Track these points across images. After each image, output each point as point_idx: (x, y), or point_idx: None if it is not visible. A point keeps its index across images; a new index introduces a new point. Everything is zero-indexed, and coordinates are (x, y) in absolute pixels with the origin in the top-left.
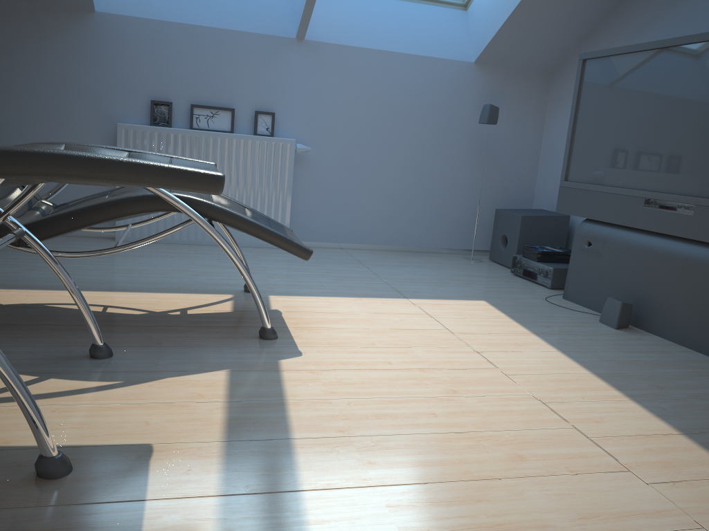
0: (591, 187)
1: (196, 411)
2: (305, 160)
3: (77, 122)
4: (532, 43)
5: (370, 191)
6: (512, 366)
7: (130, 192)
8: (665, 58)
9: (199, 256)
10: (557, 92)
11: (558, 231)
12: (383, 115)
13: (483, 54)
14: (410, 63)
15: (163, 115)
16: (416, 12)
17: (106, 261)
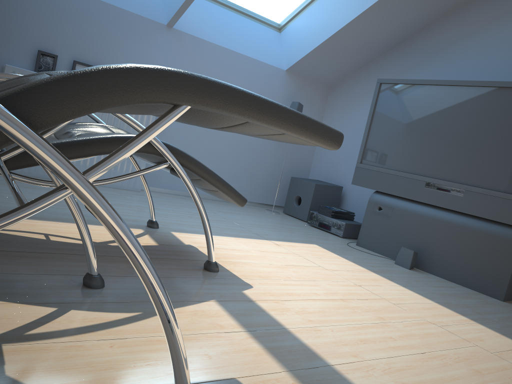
0: (382, 169)
1: (234, 342)
2: None
3: None
4: (327, 65)
5: (205, 152)
6: (389, 297)
7: (79, 130)
8: (445, 92)
9: None
10: (334, 101)
11: (335, 196)
12: None
13: (294, 66)
14: (244, 62)
15: (47, 65)
16: (249, 25)
17: None
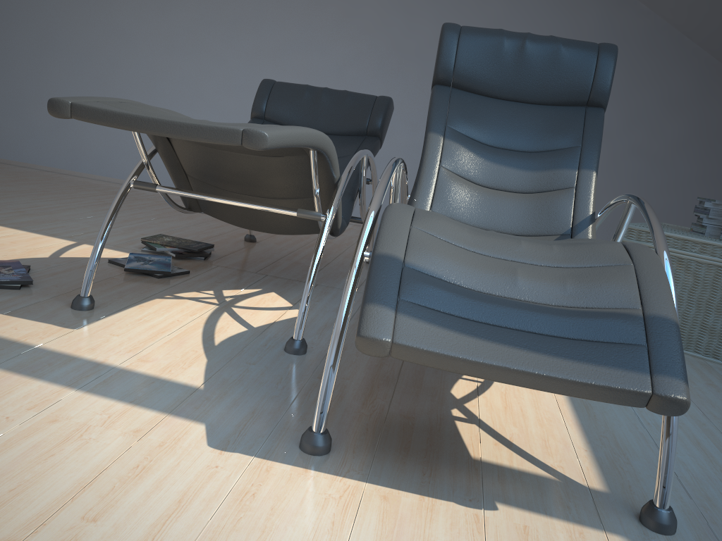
0: None
1: (111, 352)
2: None
3: None
4: None
5: None
6: None
7: None
8: None
9: None
10: None
11: None
12: None
13: None
14: None
15: None
16: None
17: None
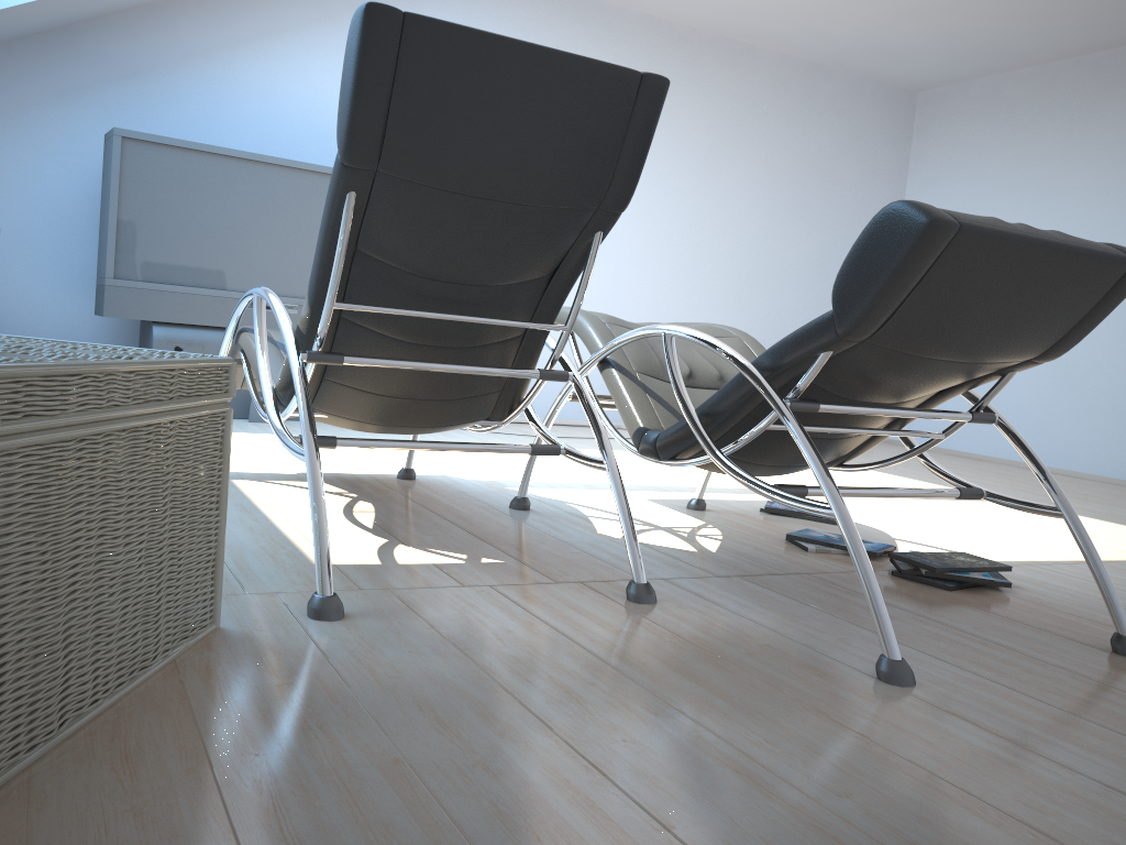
0: (165, 287)
1: (590, 493)
2: None
3: None
4: None
5: None
6: None
7: None
8: (243, 168)
9: None
10: None
11: None
12: None
13: None
14: None
15: None
16: None
17: None
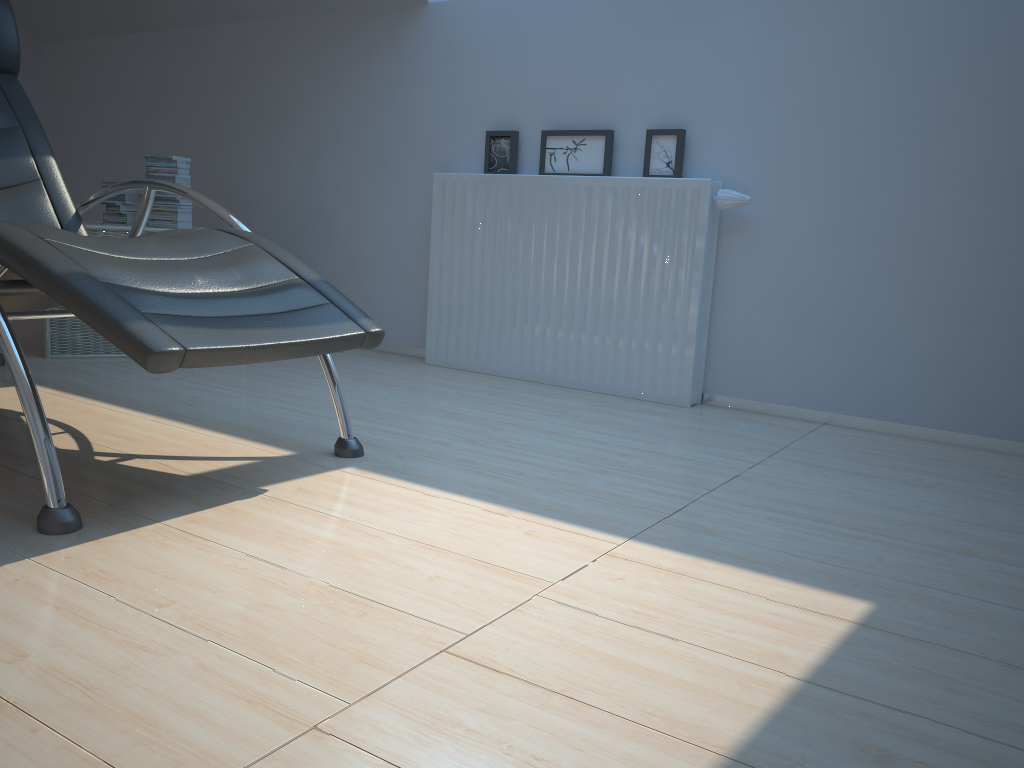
0: None
1: None
2: (748, 225)
3: (403, 178)
4: None
5: (900, 293)
6: None
7: None
8: None
9: (473, 395)
10: None
11: None
12: (944, 108)
13: None
14: None
15: (502, 155)
16: None
17: (312, 382)
